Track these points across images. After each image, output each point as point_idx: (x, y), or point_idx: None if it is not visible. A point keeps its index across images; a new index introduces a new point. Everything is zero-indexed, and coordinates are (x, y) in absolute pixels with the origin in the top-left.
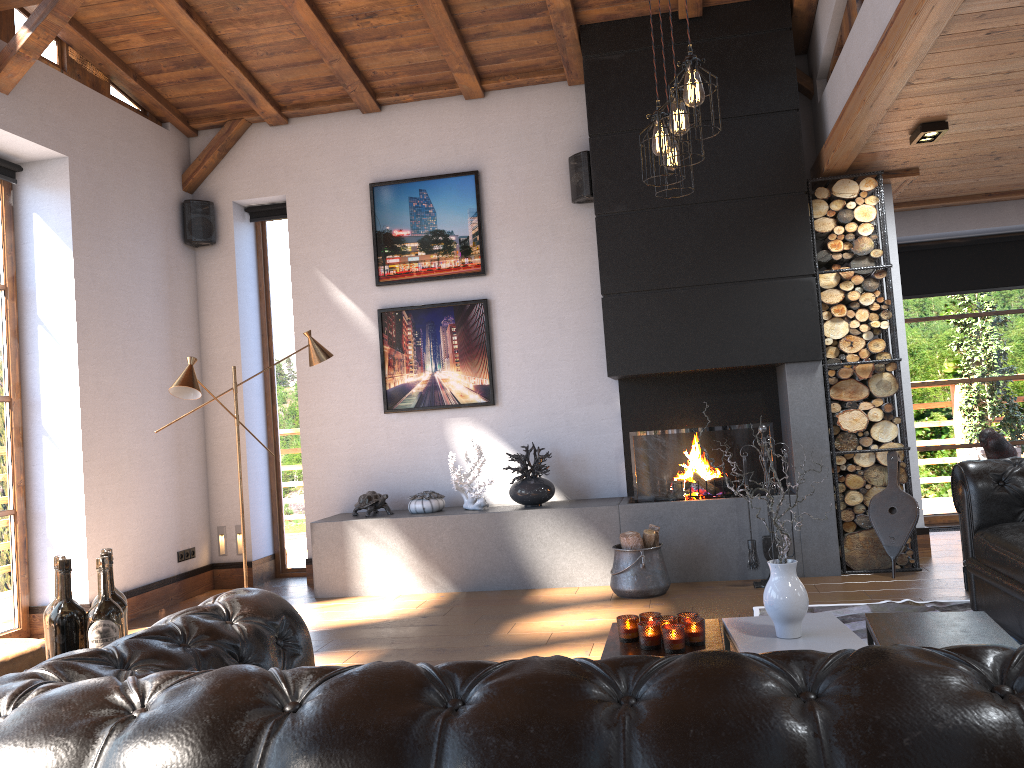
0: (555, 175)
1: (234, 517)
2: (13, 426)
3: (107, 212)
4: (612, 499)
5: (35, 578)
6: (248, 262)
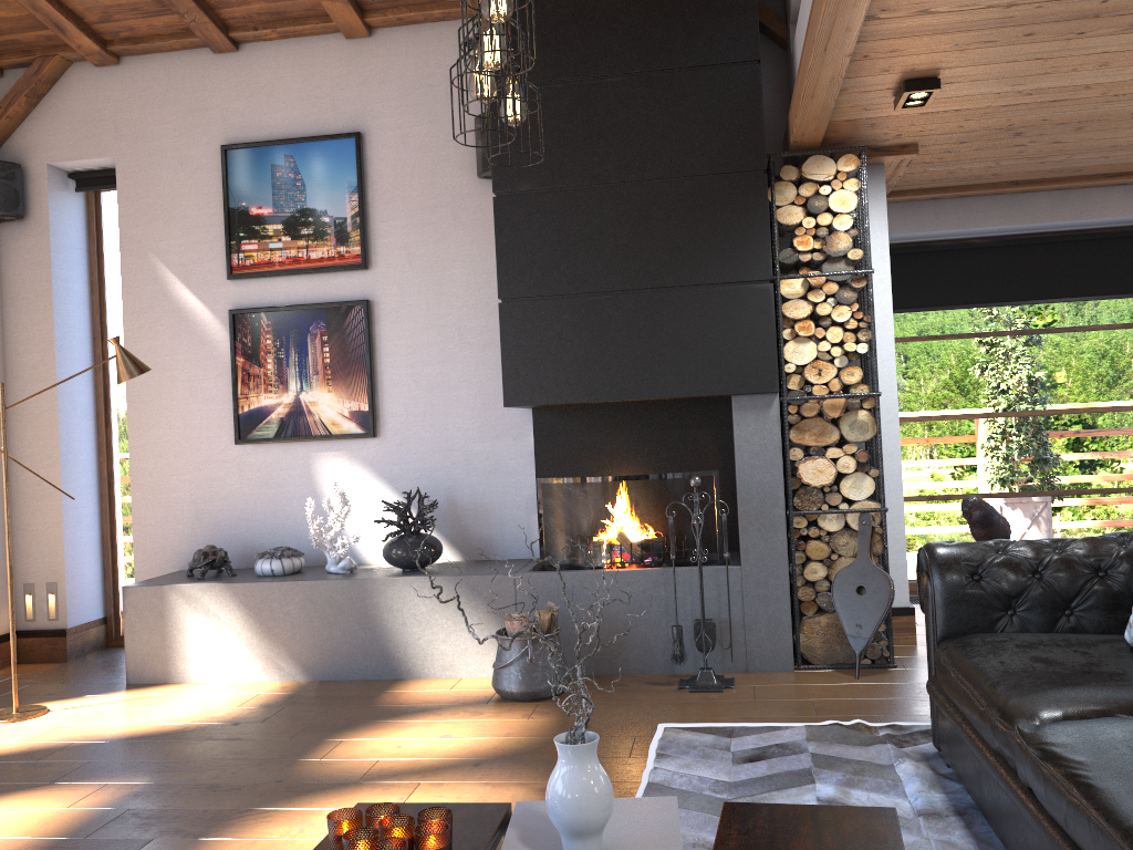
0: (459, 141)
1: (45, 572)
2: None
3: None
4: (517, 562)
5: None
6: (73, 244)
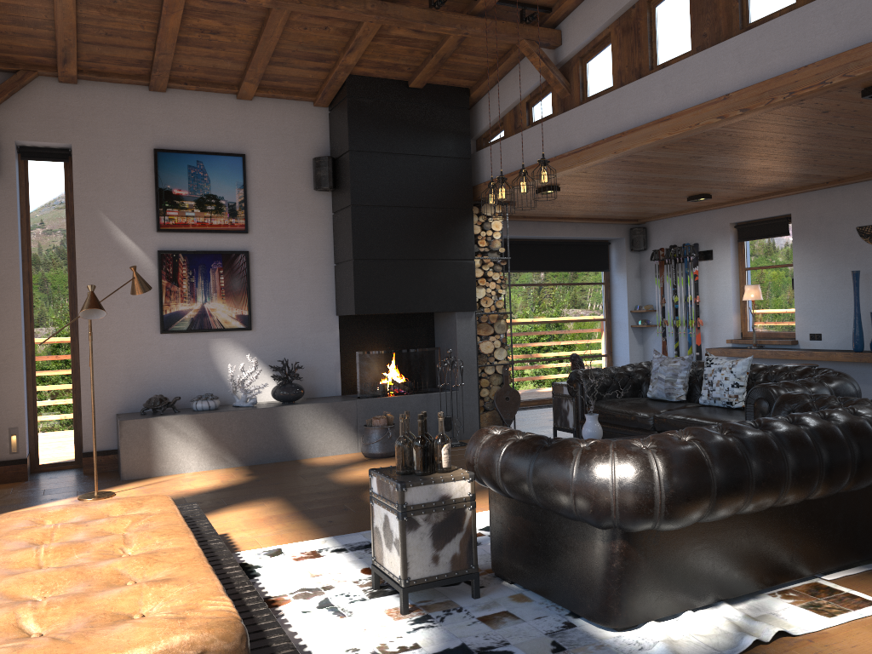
0: (301, 167)
1: (8, 421)
2: None
3: None
4: (337, 397)
5: None
6: (18, 195)
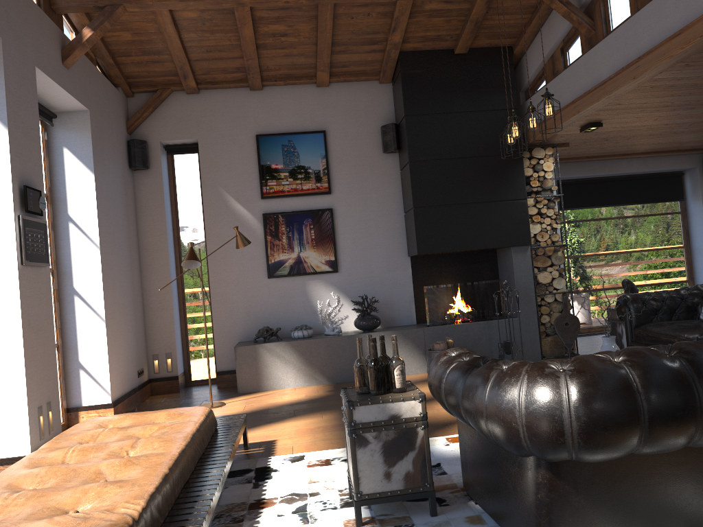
0: (371, 136)
1: (164, 348)
2: (55, 288)
3: (103, 147)
4: (411, 325)
5: (70, 389)
6: (166, 181)
